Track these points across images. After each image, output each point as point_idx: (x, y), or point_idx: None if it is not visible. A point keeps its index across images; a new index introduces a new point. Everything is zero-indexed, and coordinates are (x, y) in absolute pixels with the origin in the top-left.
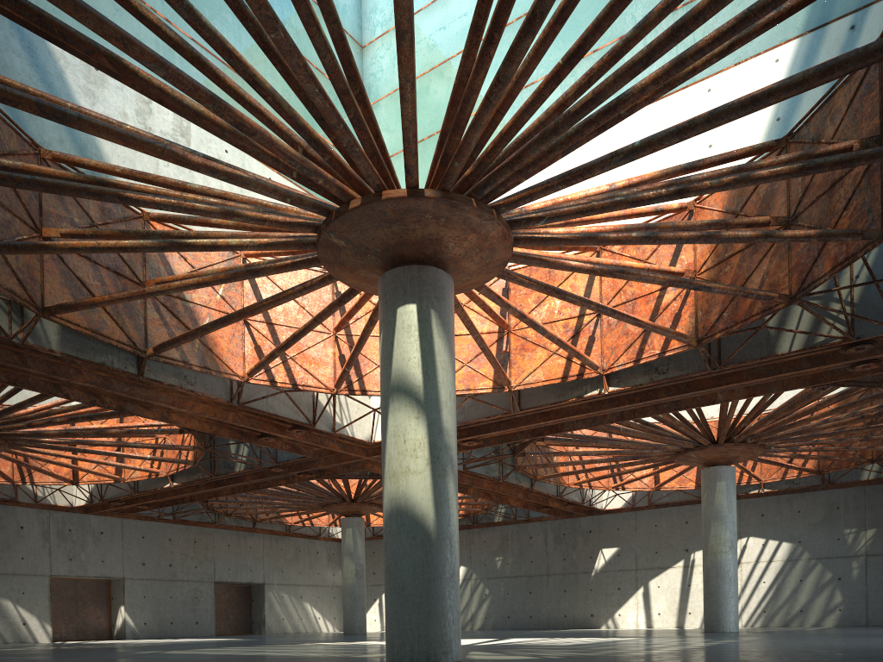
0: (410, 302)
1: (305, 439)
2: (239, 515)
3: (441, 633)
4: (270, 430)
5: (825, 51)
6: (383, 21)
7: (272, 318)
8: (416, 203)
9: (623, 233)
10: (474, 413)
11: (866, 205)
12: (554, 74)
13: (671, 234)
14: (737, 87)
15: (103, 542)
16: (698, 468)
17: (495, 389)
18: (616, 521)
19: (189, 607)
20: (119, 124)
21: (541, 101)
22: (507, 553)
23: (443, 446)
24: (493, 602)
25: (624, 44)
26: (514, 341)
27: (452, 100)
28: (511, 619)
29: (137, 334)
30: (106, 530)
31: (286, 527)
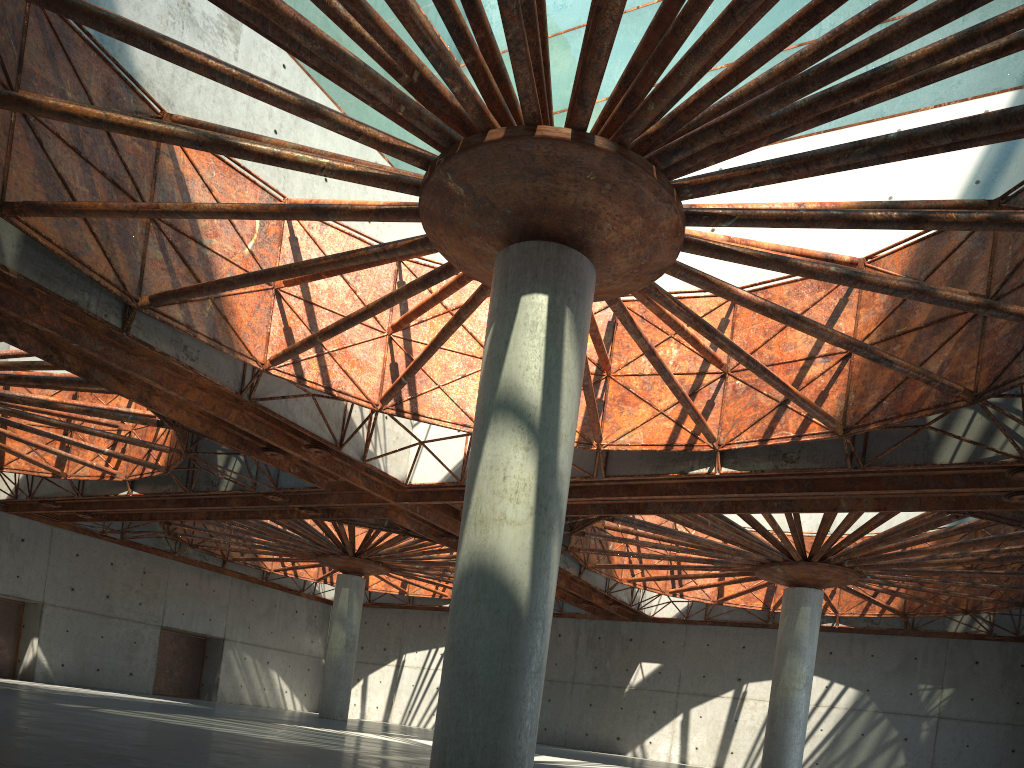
0: (541, 292)
1: (323, 464)
2: (207, 548)
3: (515, 745)
4: (281, 443)
5: None
6: None
7: (312, 296)
8: (580, 154)
9: (818, 263)
10: None
11: None
12: (810, 10)
13: (877, 279)
14: None
15: (22, 552)
16: (768, 587)
17: (580, 444)
18: (662, 633)
19: (124, 653)
20: None
21: (782, 46)
22: None
23: (554, 495)
24: None
25: (894, 1)
26: (613, 389)
27: (658, 19)
28: None
29: (130, 273)
30: (29, 538)
31: (263, 574)
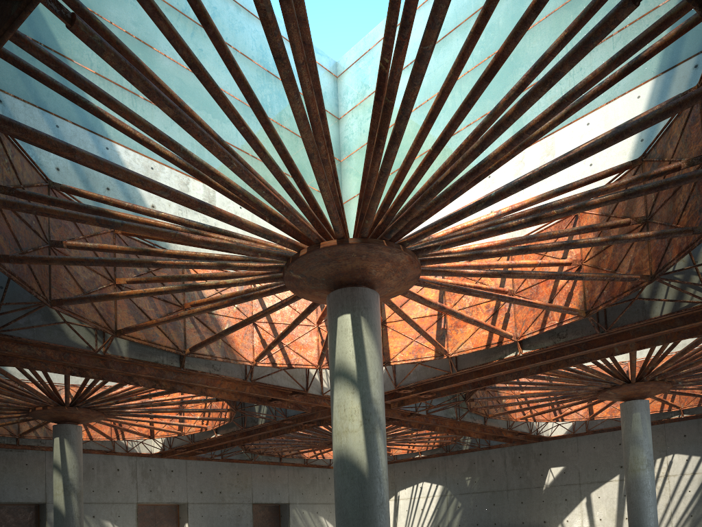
0: (346, 313)
1: (303, 400)
2: (268, 453)
3: None
4: (276, 396)
5: (676, 86)
6: (352, 99)
7: (272, 319)
8: (344, 248)
9: (501, 248)
10: (424, 374)
11: (698, 207)
12: (427, 157)
13: (538, 246)
14: (609, 119)
15: (172, 477)
16: None
17: (436, 356)
18: (561, 445)
19: (234, 522)
20: (157, 212)
21: (422, 174)
22: (474, 474)
23: (372, 411)
24: (465, 513)
25: (482, 126)
26: (449, 320)
27: (363, 179)
28: (479, 526)
29: (179, 340)
30: (175, 469)
31: (304, 460)
